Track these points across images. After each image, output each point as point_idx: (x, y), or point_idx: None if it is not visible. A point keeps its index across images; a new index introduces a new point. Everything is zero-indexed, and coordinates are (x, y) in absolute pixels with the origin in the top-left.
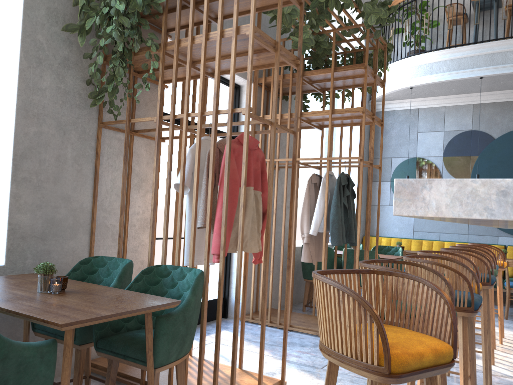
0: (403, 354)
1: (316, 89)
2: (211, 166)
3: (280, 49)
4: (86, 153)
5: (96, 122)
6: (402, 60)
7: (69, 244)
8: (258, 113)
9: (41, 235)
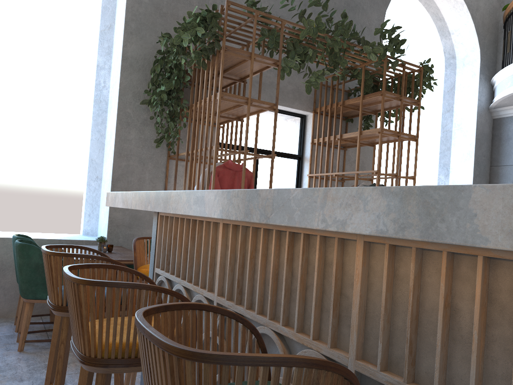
0: (144, 270)
1: (365, 113)
2: (201, 183)
3: (250, 102)
4: (159, 175)
5: (166, 156)
6: (511, 65)
7: (146, 232)
8: (319, 136)
9: (128, 225)
